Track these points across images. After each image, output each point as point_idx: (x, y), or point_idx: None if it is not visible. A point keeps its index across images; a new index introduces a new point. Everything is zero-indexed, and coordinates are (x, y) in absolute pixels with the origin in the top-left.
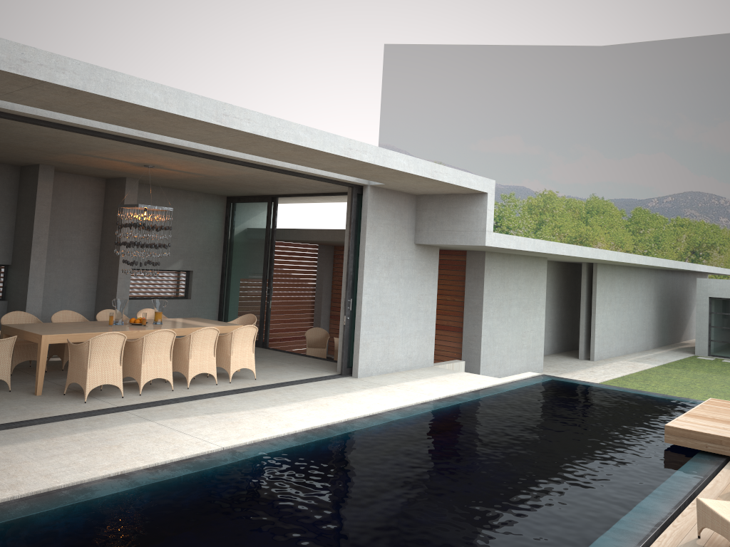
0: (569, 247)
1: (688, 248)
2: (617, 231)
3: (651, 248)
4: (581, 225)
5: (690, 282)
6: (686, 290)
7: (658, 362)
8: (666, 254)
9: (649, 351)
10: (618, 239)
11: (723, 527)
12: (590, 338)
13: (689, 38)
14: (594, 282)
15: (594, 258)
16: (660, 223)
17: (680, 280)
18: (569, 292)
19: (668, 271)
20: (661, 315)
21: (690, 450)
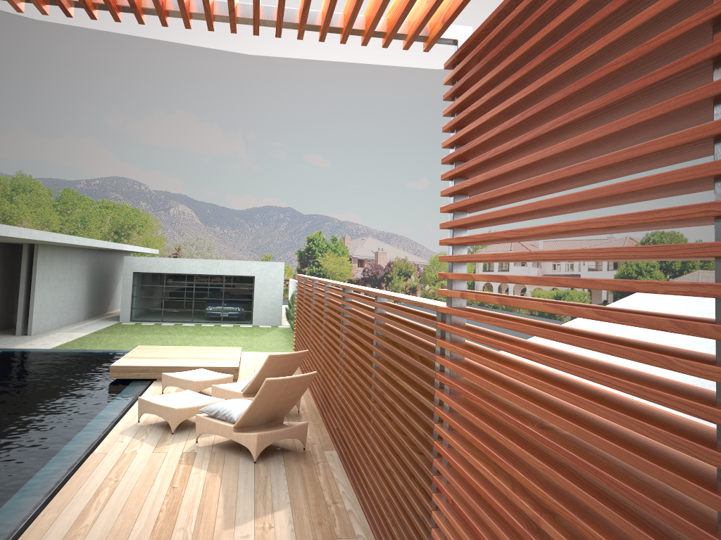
0: (20, 230)
1: (112, 228)
2: (44, 210)
3: (78, 228)
4: (5, 203)
5: (117, 260)
6: (113, 267)
7: (90, 330)
8: (92, 234)
9: (81, 322)
10: (45, 219)
11: (154, 408)
12: (28, 315)
13: (122, 35)
14: (35, 262)
15: (41, 240)
16: (88, 204)
17: (109, 258)
18: (7, 272)
19: (100, 250)
20: (93, 289)
21: (127, 380)
